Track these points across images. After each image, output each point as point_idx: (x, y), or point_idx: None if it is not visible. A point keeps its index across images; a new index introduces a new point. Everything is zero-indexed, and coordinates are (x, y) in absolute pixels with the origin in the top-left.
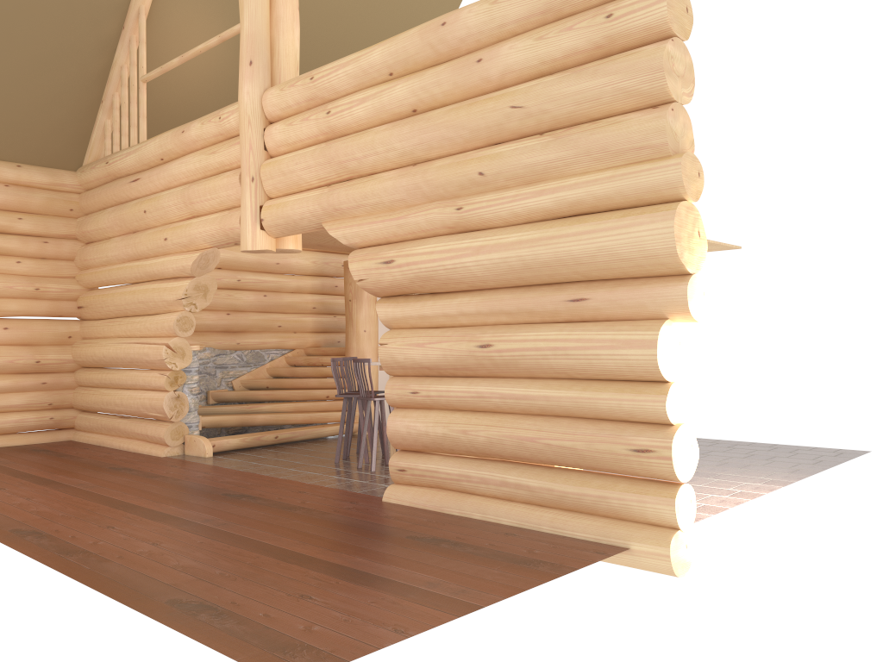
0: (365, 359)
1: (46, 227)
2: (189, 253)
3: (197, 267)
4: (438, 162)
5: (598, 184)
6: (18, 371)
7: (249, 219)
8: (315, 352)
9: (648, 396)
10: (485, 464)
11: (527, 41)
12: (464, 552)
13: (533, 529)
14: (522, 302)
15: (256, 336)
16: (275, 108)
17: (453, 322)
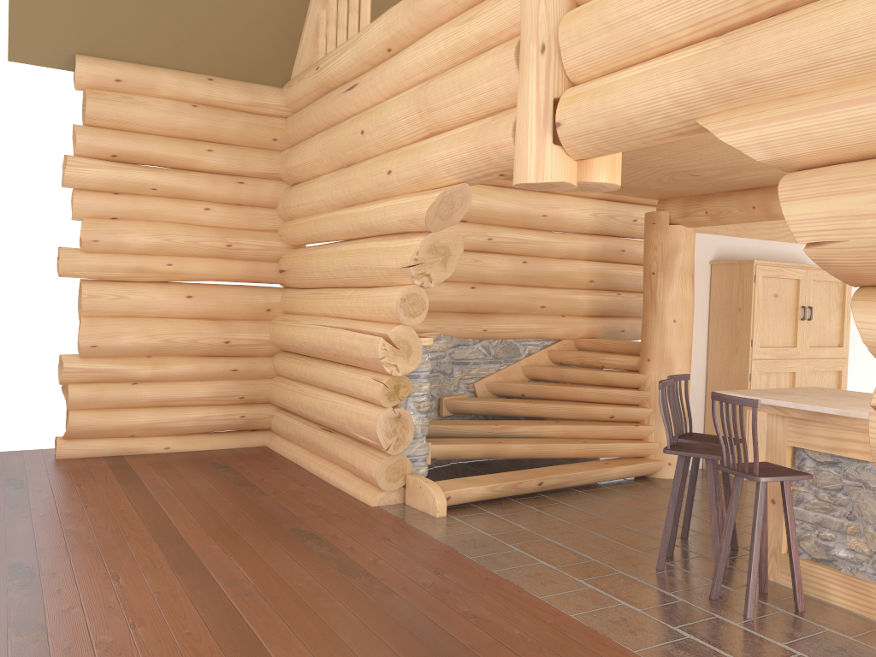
0: (745, 398)
1: (243, 163)
2: (423, 194)
3: (435, 216)
4: None
5: None
6: (203, 353)
7: (533, 124)
8: (590, 346)
9: None
10: None
11: None
12: None
13: None
14: None
15: (510, 320)
16: None
17: None
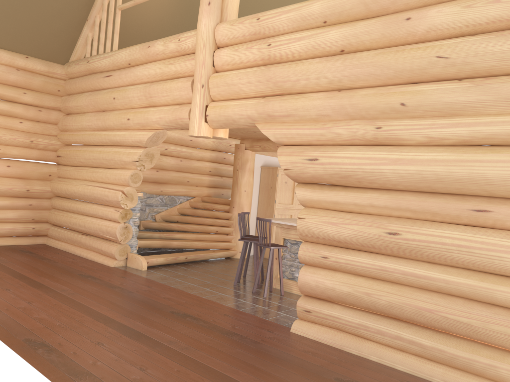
0: (267, 219)
1: (41, 101)
2: (145, 131)
3: (150, 141)
4: (362, 91)
5: None
6: (14, 195)
7: (197, 114)
8: (208, 200)
9: None
10: (380, 319)
11: (454, 8)
12: None
13: (425, 379)
14: (427, 204)
15: (173, 187)
16: (224, 37)
17: (361, 210)
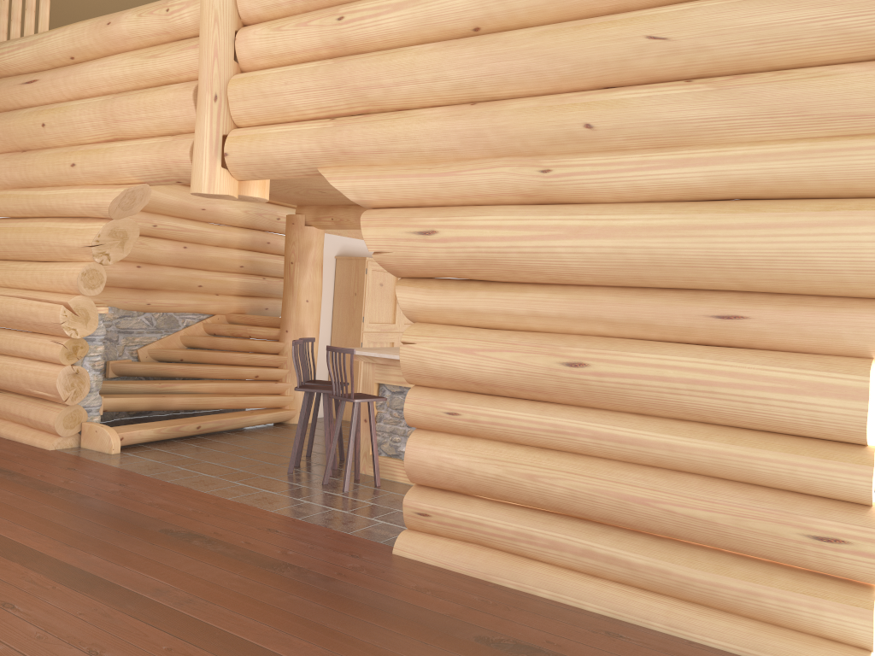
0: (346, 348)
1: None
2: (107, 188)
3: (118, 207)
4: (515, 103)
5: (785, 160)
6: None
7: (207, 151)
8: (240, 320)
9: (841, 465)
10: (555, 521)
11: None
12: None
13: (637, 624)
14: (635, 309)
15: (171, 296)
16: (255, 4)
17: (516, 324)
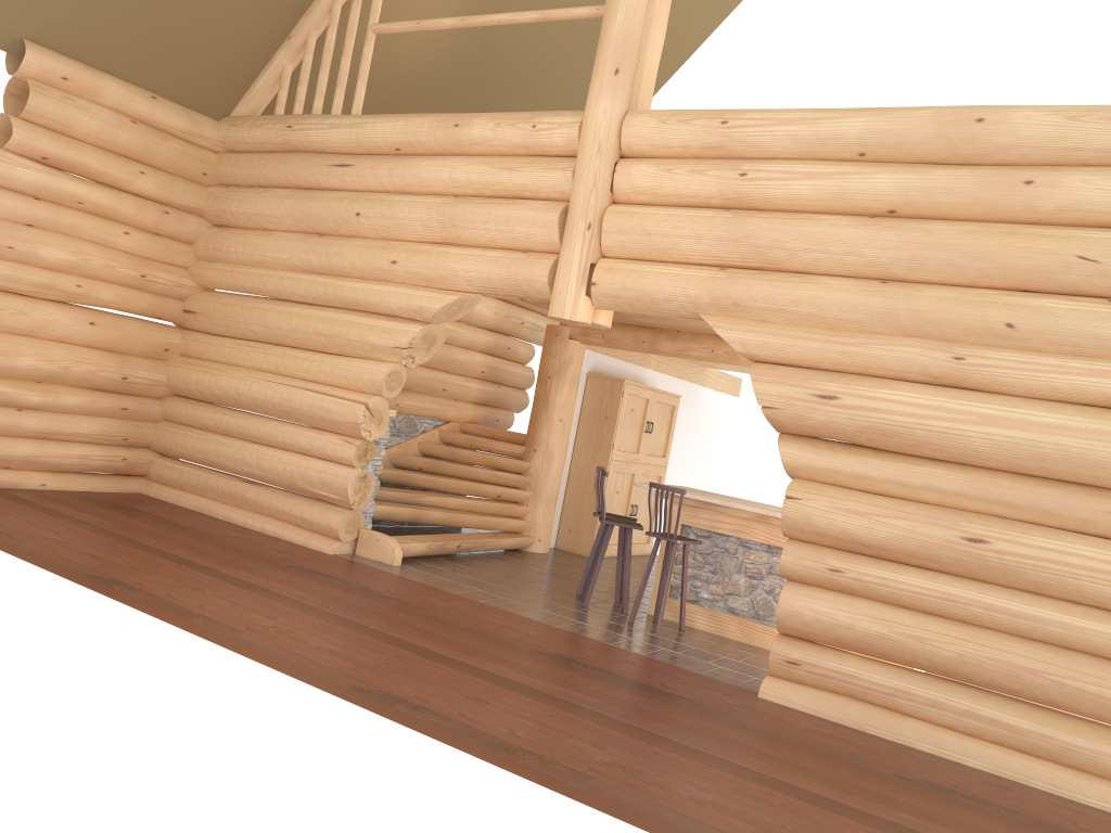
0: (676, 488)
1: (171, 192)
2: (433, 292)
3: (443, 313)
4: (932, 290)
5: None
6: (96, 386)
7: (574, 278)
8: (475, 431)
9: None
10: (934, 682)
11: None
12: (1003, 816)
13: (1018, 781)
14: (1037, 497)
15: (417, 398)
16: (643, 141)
17: (909, 494)
